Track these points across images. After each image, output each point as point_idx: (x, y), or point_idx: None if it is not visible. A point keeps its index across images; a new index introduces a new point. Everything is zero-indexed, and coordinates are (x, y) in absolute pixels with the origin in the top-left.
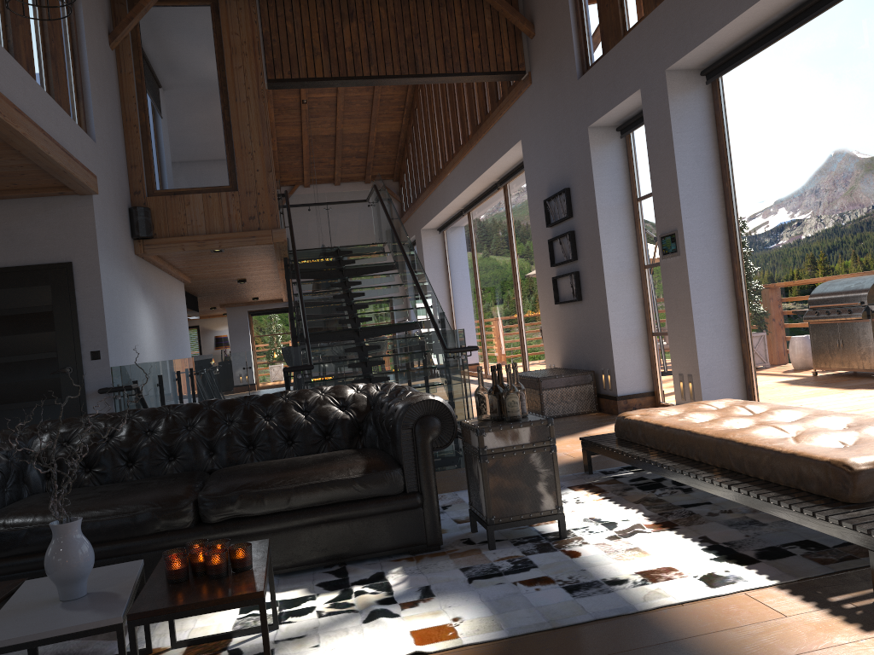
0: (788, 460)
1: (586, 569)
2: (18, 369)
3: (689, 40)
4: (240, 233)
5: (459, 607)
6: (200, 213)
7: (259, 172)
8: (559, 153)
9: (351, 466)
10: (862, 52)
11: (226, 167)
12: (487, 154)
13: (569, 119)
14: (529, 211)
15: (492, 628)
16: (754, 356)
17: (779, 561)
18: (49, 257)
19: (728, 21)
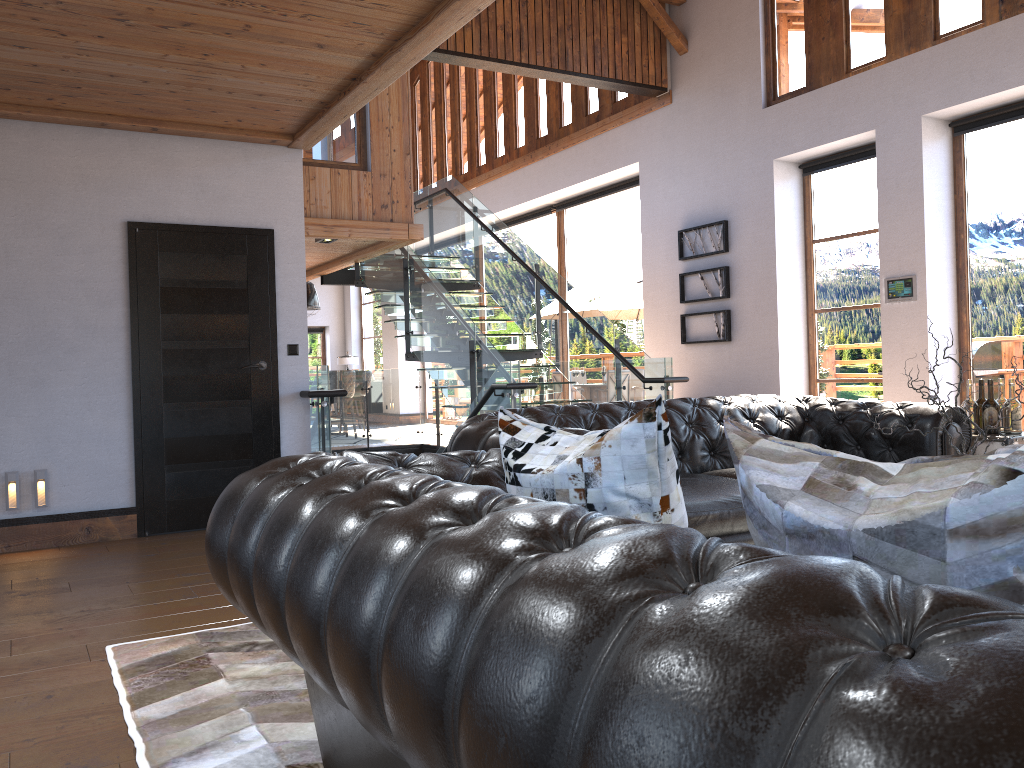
0: None
1: None
2: (200, 359)
3: (965, 91)
4: (373, 222)
5: None
6: (326, 192)
7: (395, 153)
8: (713, 182)
9: None
10: None
11: (355, 141)
12: (565, 172)
13: (740, 148)
14: (642, 240)
15: None
16: None
17: None
18: (245, 219)
19: None
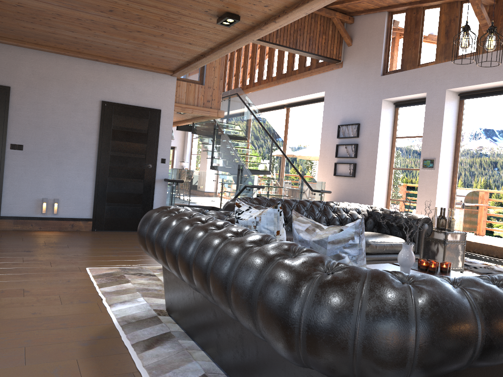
0: None
1: None
2: (125, 160)
3: (465, 81)
4: (202, 108)
5: None
6: (184, 92)
7: (216, 78)
8: (356, 105)
9: (398, 239)
10: None
11: (199, 71)
12: (292, 91)
13: (369, 92)
14: (322, 127)
15: None
16: (455, 218)
17: None
18: (150, 104)
19: (492, 81)
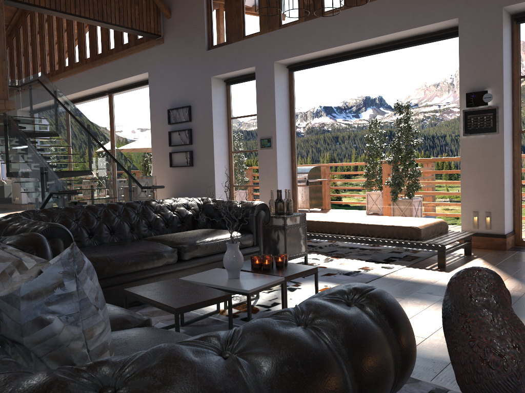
0: (390, 228)
1: (338, 270)
2: None
3: (291, 52)
4: None
5: (318, 283)
6: None
7: None
8: (184, 85)
9: (233, 233)
10: (369, 78)
11: None
12: (111, 74)
13: (196, 70)
14: (150, 113)
15: None
16: (299, 197)
17: (395, 262)
18: None
19: (316, 50)
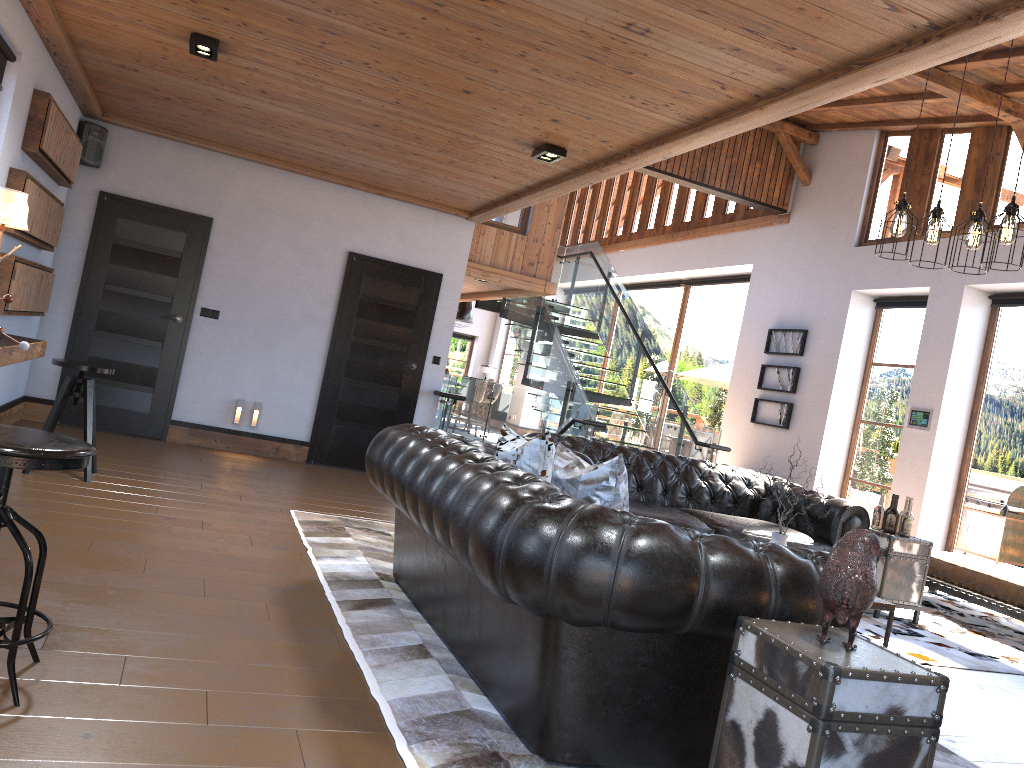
0: None
1: (962, 645)
2: (373, 353)
3: (999, 274)
4: (519, 275)
5: (911, 646)
6: (490, 245)
7: (549, 225)
8: (804, 296)
9: (801, 536)
10: None
11: (521, 210)
12: (695, 257)
13: (830, 274)
14: (741, 329)
15: (953, 662)
16: (961, 527)
17: None
18: (426, 264)
19: None
